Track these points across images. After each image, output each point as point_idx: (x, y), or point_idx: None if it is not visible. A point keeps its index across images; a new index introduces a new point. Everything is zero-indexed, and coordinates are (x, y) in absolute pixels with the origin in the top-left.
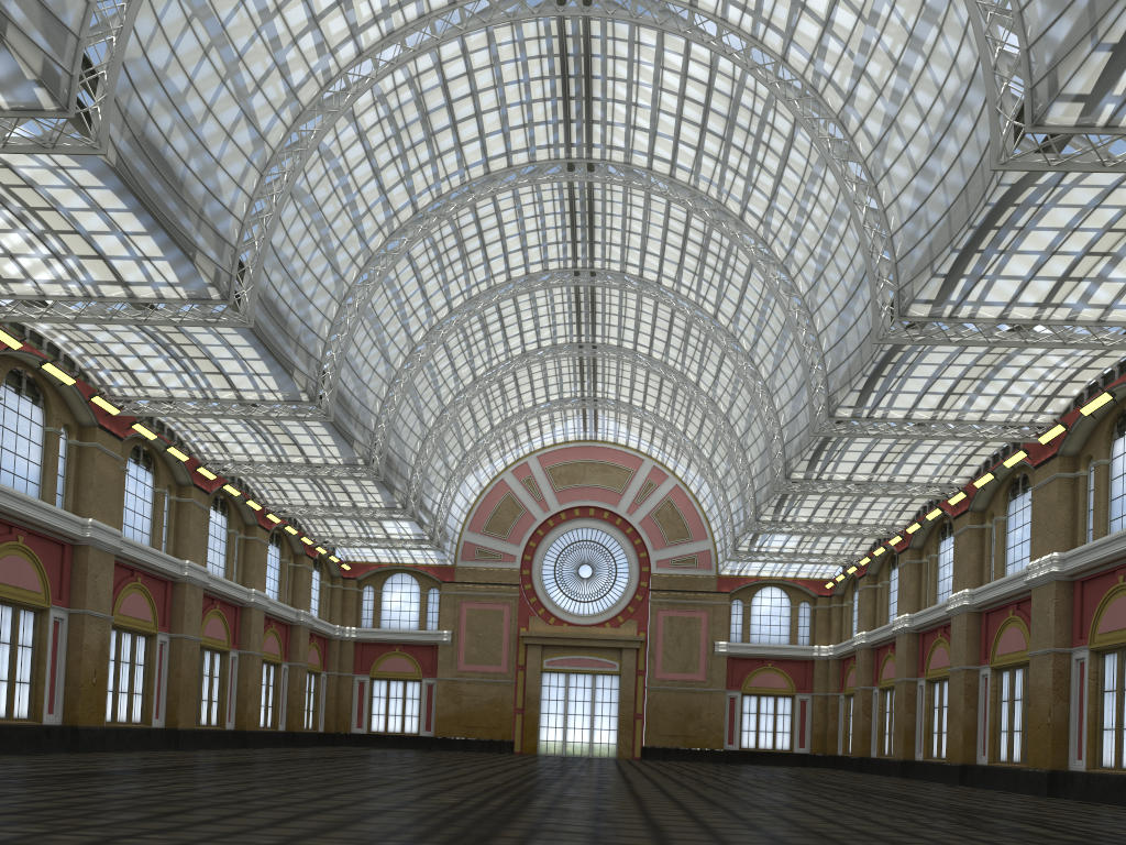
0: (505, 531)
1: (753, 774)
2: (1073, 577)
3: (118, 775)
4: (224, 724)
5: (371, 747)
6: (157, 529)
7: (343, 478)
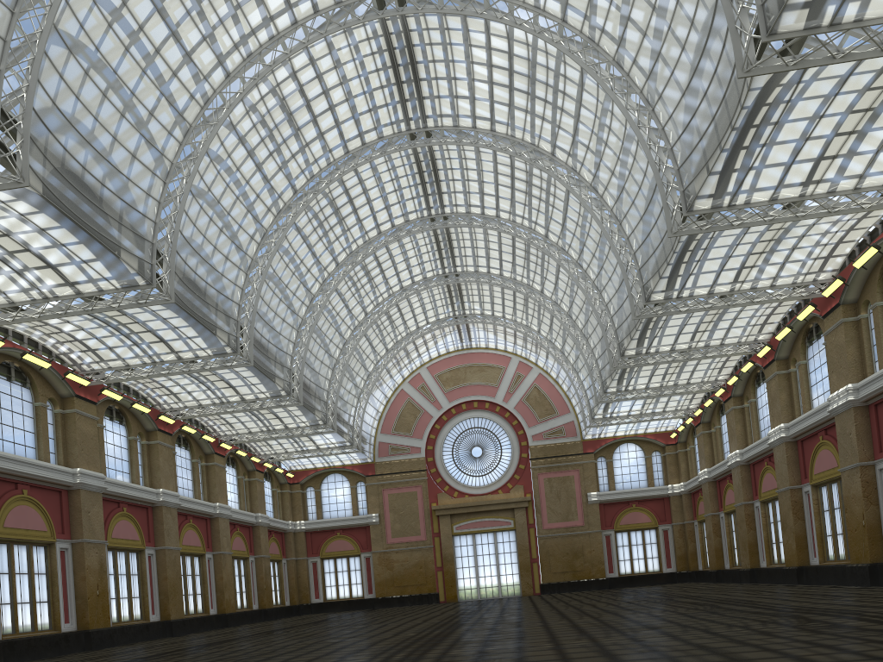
0: (409, 430)
1: (628, 596)
2: (867, 402)
3: None
4: (208, 611)
5: (328, 612)
6: (134, 468)
7: (272, 407)
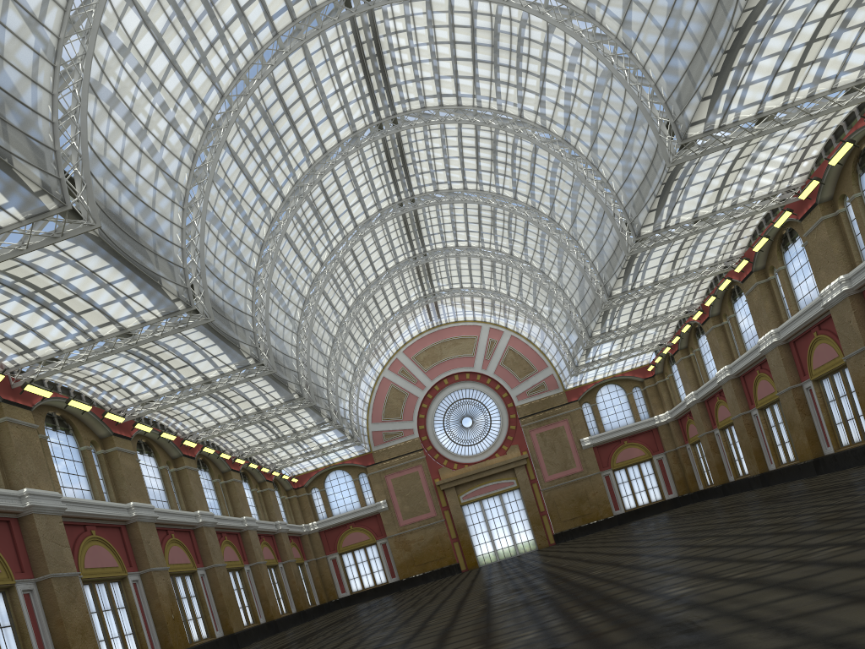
0: (399, 414)
1: (657, 521)
2: (861, 289)
3: None
4: (259, 620)
5: (357, 603)
6: (171, 495)
7: (287, 412)
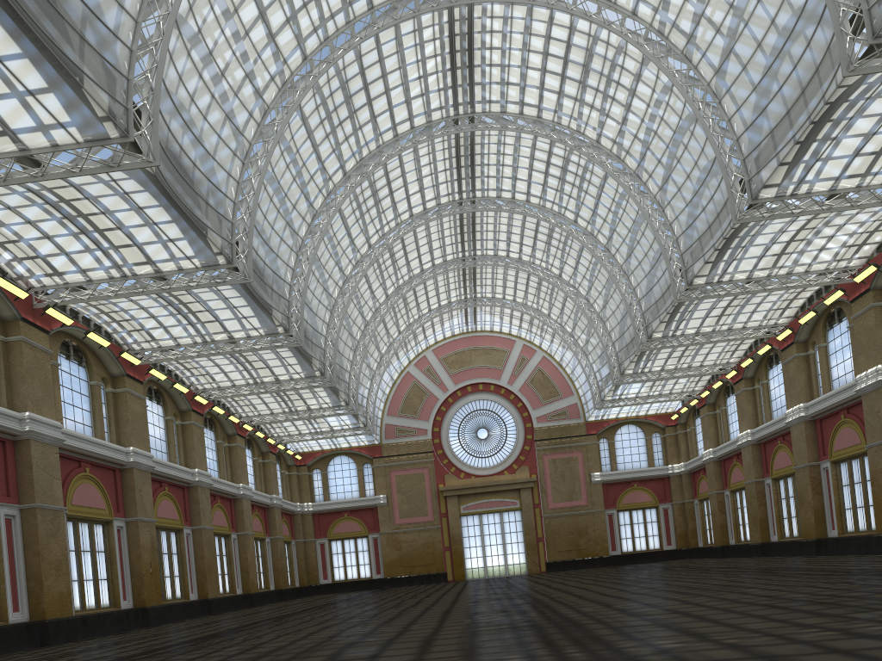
0: (416, 412)
1: (652, 570)
2: None
3: (221, 636)
4: (235, 590)
5: (337, 593)
6: (172, 448)
7: (305, 388)
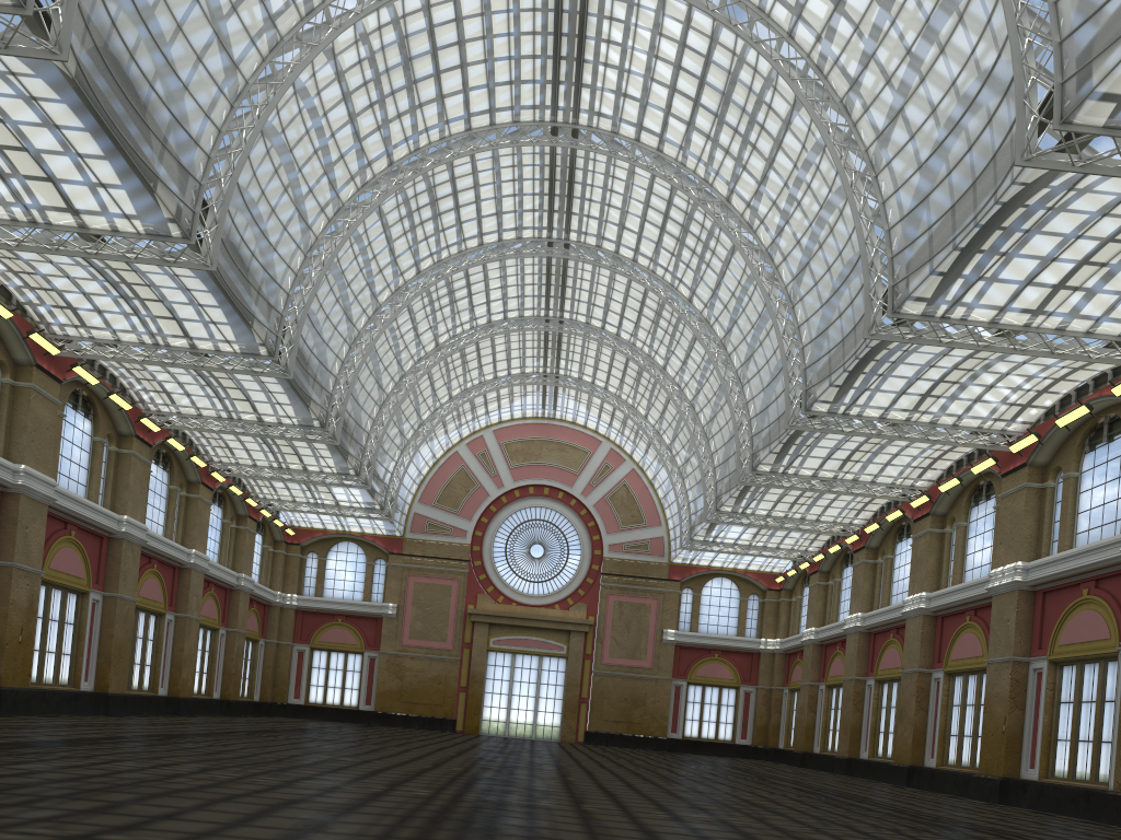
0: (457, 505)
1: (703, 765)
2: (1035, 587)
3: (50, 746)
4: (157, 690)
5: (308, 719)
6: (94, 481)
7: (297, 439)
